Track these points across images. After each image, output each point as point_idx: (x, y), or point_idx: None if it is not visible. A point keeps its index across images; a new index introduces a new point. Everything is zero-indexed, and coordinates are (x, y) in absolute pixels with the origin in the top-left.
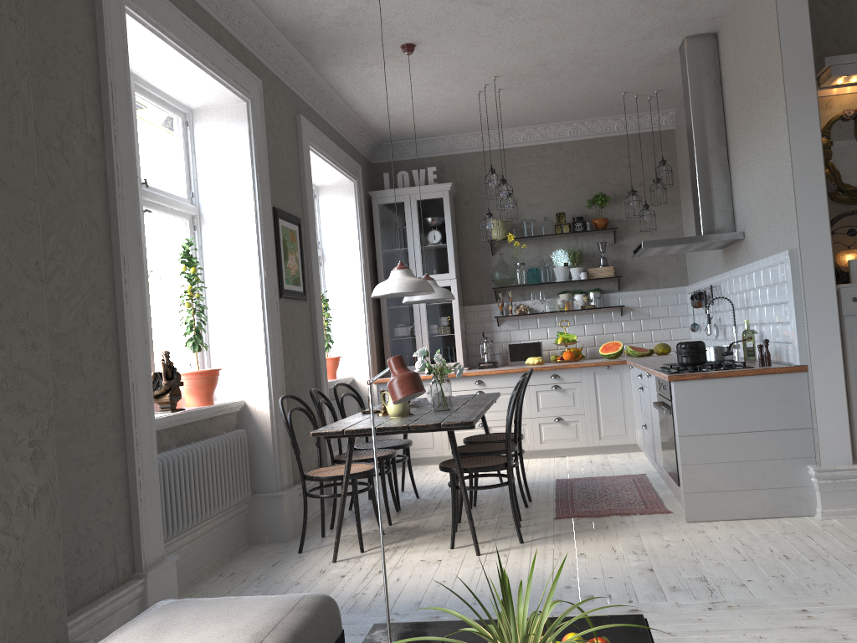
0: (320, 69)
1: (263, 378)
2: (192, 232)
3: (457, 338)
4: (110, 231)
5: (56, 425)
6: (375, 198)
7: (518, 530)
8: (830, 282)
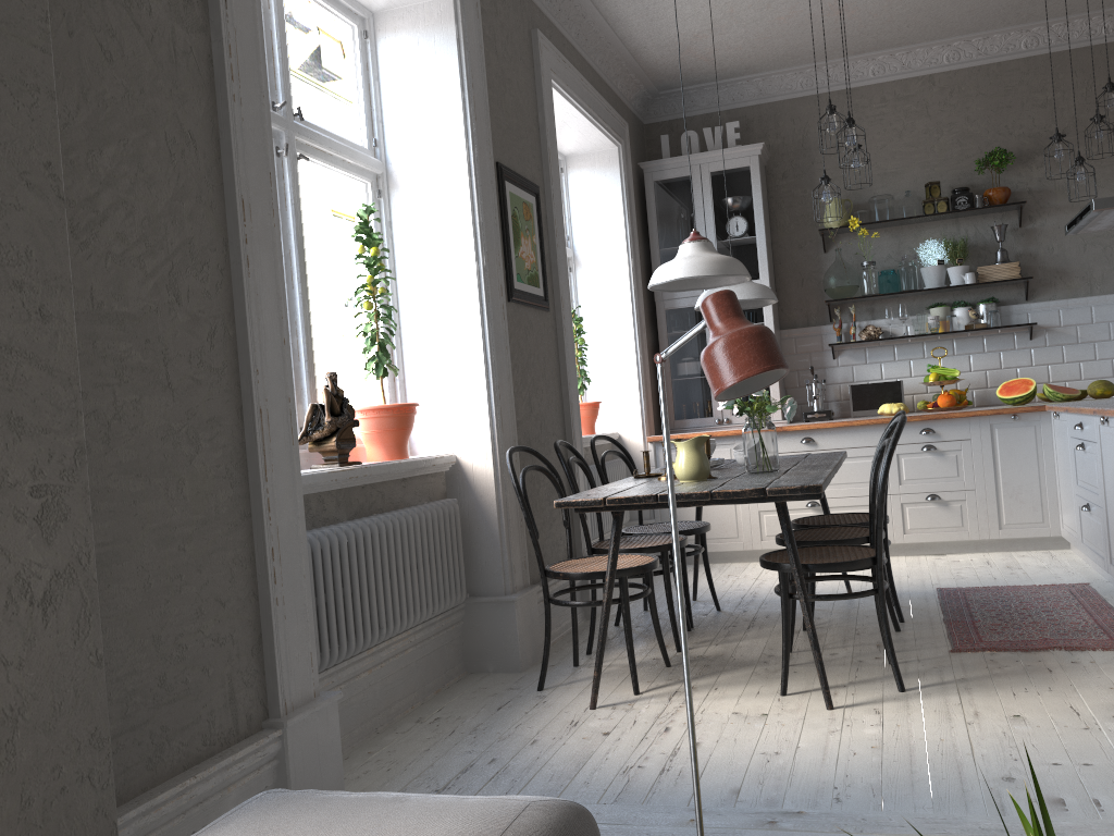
0: None
1: (483, 422)
2: (377, 200)
3: None
4: (218, 155)
5: (119, 469)
6: (649, 171)
7: (895, 669)
8: None
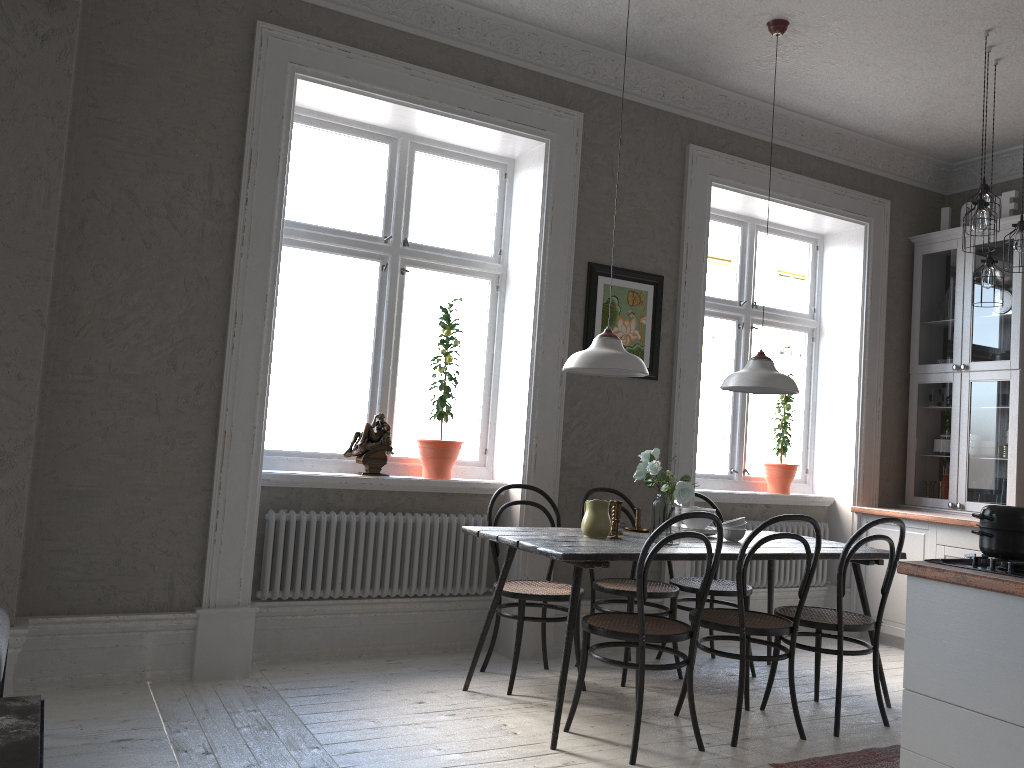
0: (715, 82)
1: (520, 462)
2: (495, 293)
3: (1009, 466)
4: (228, 287)
5: (110, 451)
6: (918, 245)
7: (632, 742)
8: None
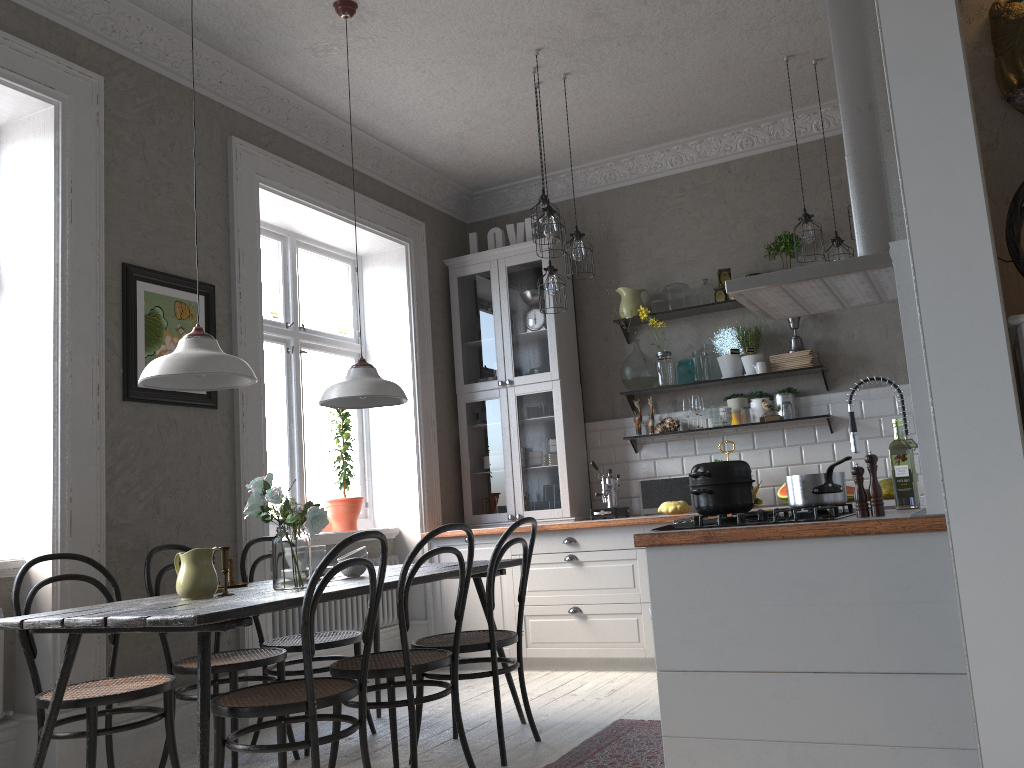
0: (260, 69)
1: (47, 526)
2: None
3: (561, 471)
4: None
5: None
6: (453, 268)
7: None
8: (990, 309)
